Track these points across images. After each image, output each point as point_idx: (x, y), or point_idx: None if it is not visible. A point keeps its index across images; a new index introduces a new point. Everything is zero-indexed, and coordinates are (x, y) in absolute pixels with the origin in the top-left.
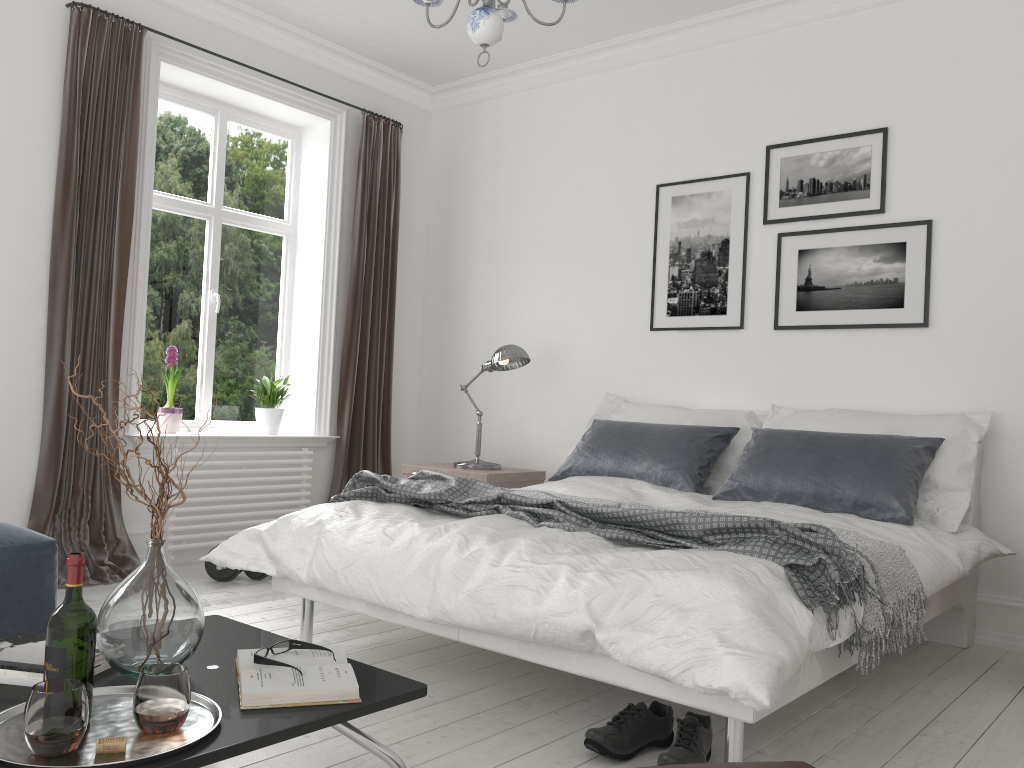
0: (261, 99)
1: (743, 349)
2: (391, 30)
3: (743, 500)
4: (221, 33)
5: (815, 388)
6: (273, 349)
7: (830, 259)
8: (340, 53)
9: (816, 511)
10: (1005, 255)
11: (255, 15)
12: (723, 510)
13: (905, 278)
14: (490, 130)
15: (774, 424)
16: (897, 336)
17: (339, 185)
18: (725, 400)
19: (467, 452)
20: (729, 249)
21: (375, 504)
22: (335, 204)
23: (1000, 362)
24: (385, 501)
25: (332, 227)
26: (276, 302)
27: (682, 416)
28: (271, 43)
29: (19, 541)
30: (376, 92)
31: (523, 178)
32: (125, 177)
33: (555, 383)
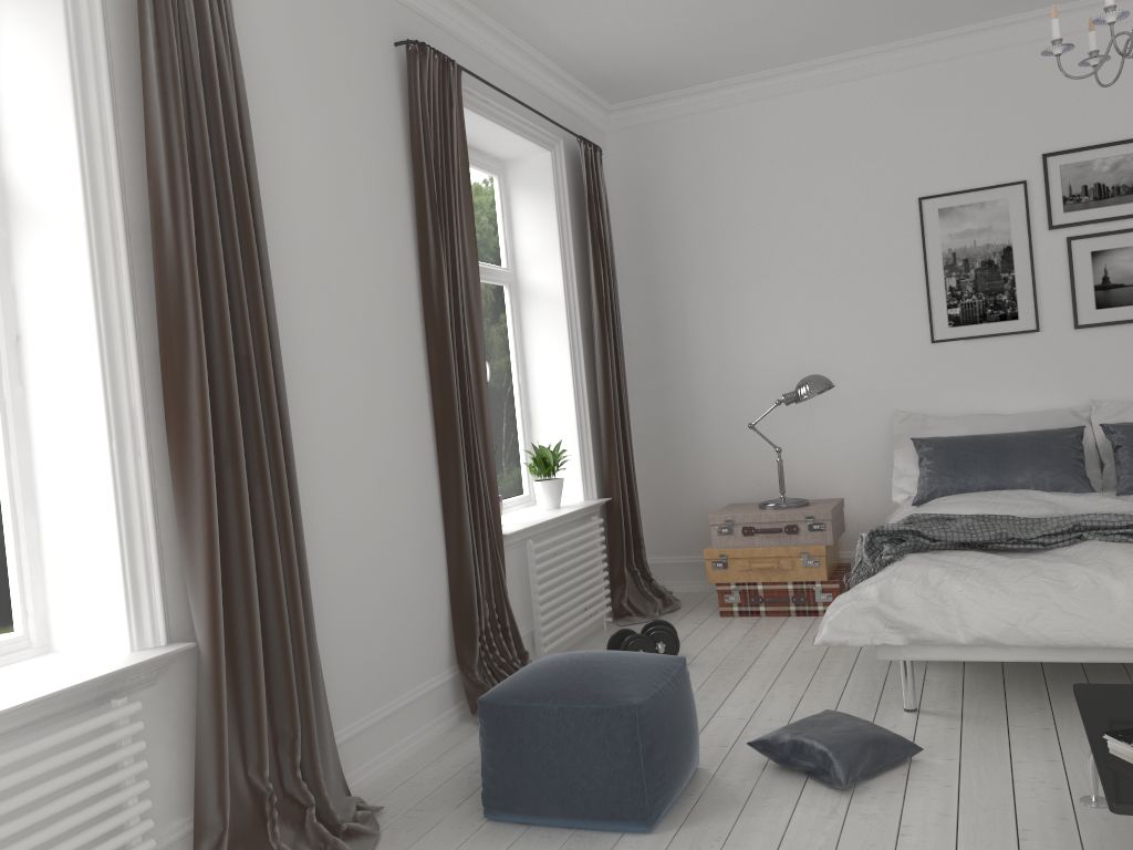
0: (506, 134)
1: (1041, 351)
2: (636, 50)
3: None
4: (485, 63)
5: (1126, 379)
6: (515, 413)
7: (1126, 258)
8: (557, 76)
9: None
10: None
11: (509, 40)
12: None
13: None
14: (691, 149)
15: (1112, 417)
16: None
17: (567, 223)
18: (1028, 401)
19: (713, 492)
20: (1013, 256)
21: (941, 555)
22: (567, 244)
23: None
24: (921, 551)
25: (567, 270)
26: (510, 360)
27: (1011, 422)
28: (515, 70)
29: (673, 665)
30: (574, 115)
31: (744, 199)
32: (465, 240)
33: (819, 407)
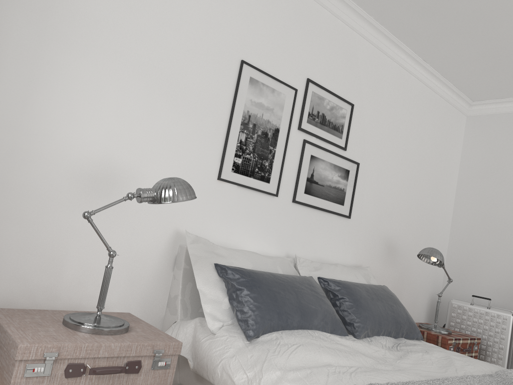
0: None
1: (274, 211)
2: None
3: (367, 337)
4: None
5: (304, 244)
6: None
7: (323, 167)
8: None
9: (393, 338)
10: (374, 191)
11: None
12: (432, 357)
13: (347, 190)
14: None
15: (314, 272)
16: (339, 220)
17: None
18: (258, 245)
19: None
20: (279, 137)
21: None
22: None
23: (365, 241)
24: None
25: None
26: None
27: (273, 264)
28: None
29: None
30: None
31: None
32: None
33: (113, 207)
